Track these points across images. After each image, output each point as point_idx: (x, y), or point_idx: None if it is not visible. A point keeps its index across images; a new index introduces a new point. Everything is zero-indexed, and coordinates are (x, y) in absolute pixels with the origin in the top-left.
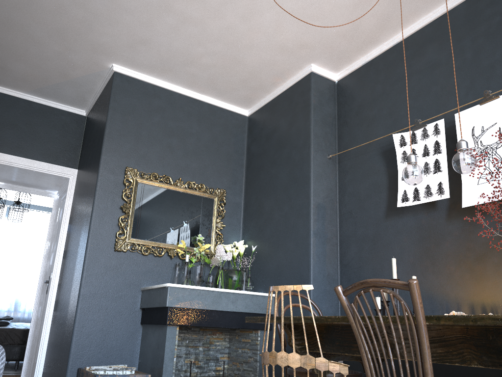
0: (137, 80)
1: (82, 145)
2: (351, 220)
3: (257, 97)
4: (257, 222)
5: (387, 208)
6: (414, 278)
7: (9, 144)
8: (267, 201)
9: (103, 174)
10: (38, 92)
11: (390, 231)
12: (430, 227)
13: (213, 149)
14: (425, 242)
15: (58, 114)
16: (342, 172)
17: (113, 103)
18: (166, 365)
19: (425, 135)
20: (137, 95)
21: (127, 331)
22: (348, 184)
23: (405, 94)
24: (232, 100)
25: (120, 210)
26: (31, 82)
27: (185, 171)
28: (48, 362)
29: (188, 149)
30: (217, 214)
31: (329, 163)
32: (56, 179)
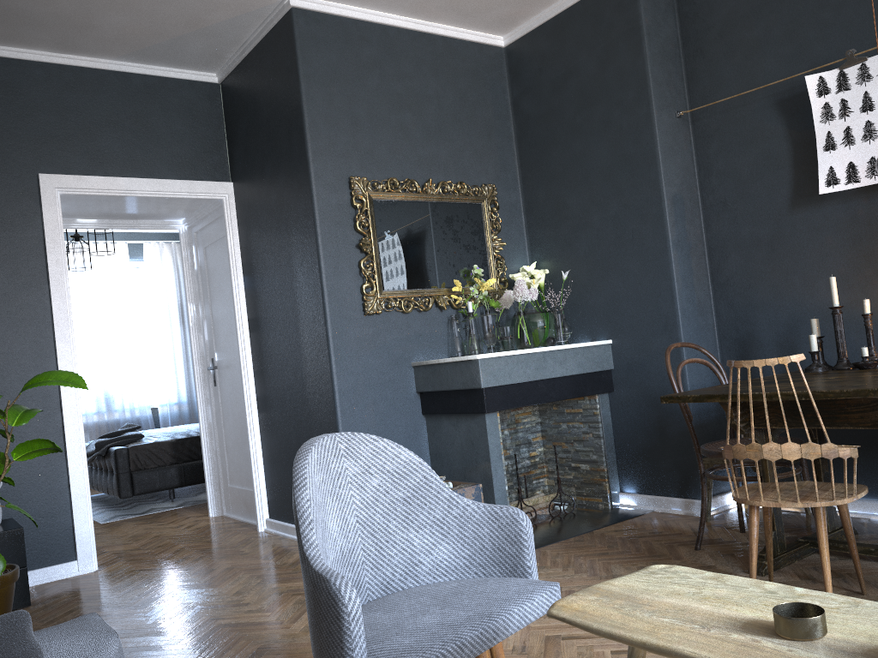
0: (329, 17)
1: (229, 138)
2: (726, 215)
3: (525, 15)
4: (556, 231)
5: (792, 194)
6: (868, 302)
7: (116, 158)
8: (572, 196)
9: (319, 195)
10: (140, 54)
11: (802, 229)
12: (872, 219)
13: (463, 118)
14: (865, 243)
15: (174, 89)
16: (701, 138)
17: (304, 68)
18: (495, 468)
19: (864, 77)
20: (335, 46)
21: (408, 427)
22: (716, 157)
23: (816, 2)
24: (480, 25)
25: (357, 250)
26: (129, 41)
27: (432, 165)
28: (280, 486)
29: (428, 127)
30: (491, 228)
31: (679, 126)
32: (192, 203)
